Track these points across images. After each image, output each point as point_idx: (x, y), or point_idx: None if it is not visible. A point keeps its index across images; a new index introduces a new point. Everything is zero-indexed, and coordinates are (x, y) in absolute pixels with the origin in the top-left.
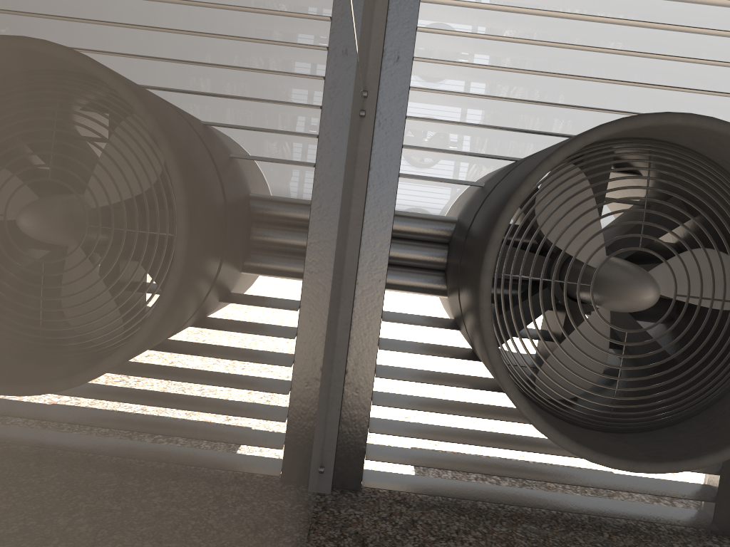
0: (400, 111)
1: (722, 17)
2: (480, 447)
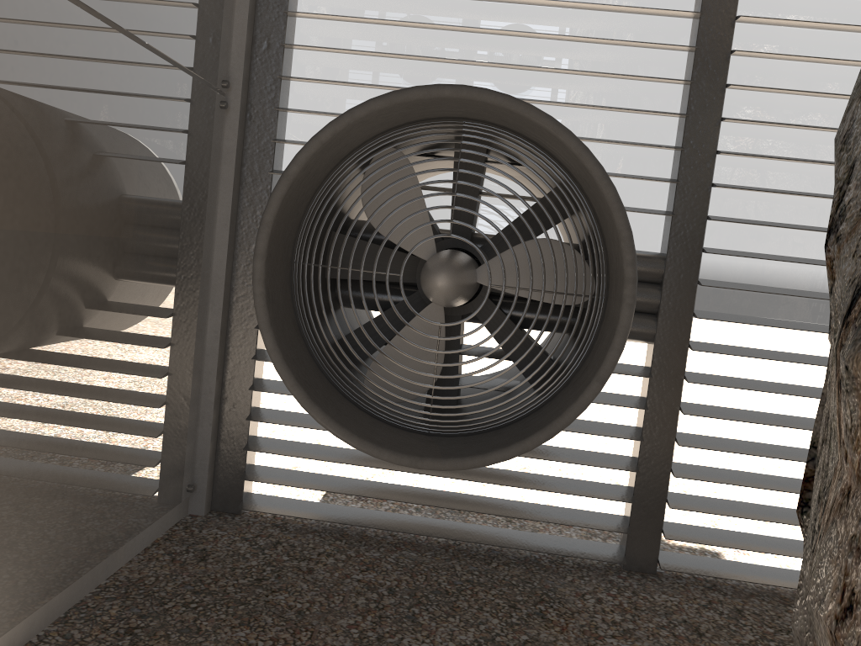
0: (272, 103)
1: None
2: (374, 471)
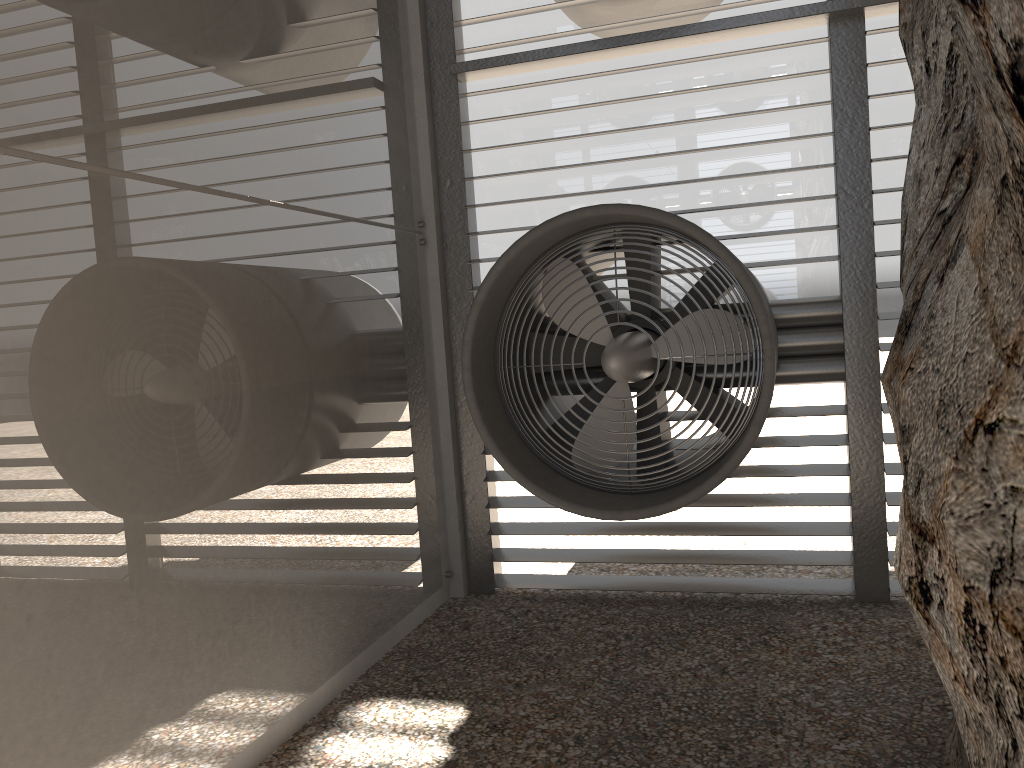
0: (462, 230)
1: (760, 62)
2: (606, 539)
